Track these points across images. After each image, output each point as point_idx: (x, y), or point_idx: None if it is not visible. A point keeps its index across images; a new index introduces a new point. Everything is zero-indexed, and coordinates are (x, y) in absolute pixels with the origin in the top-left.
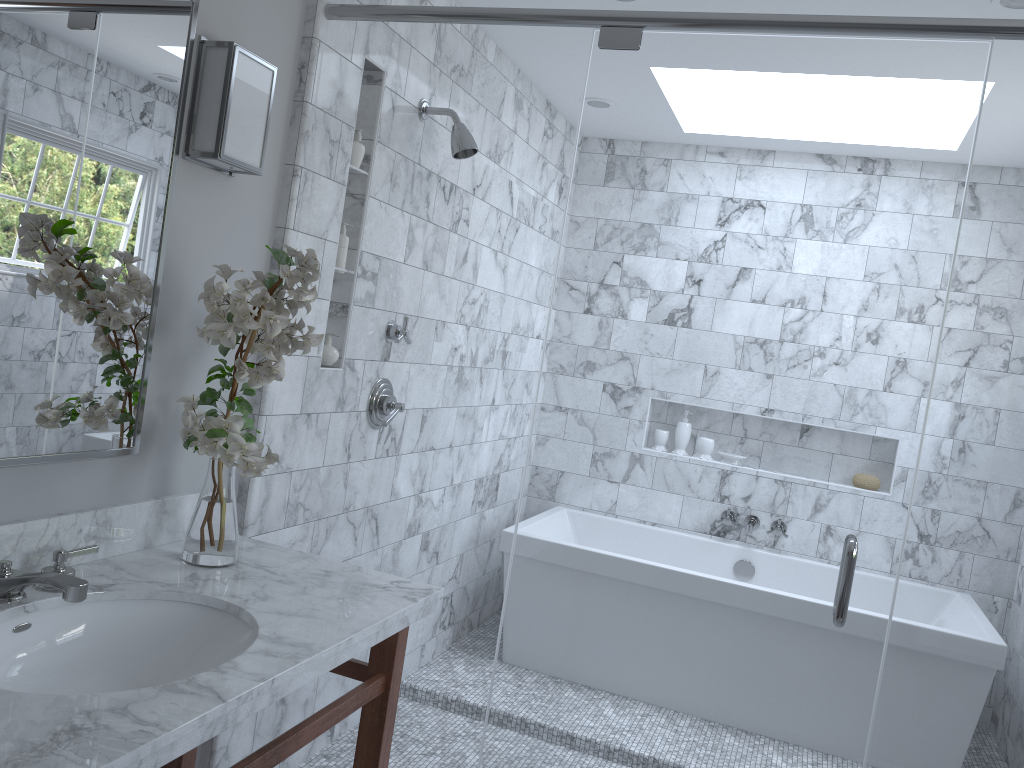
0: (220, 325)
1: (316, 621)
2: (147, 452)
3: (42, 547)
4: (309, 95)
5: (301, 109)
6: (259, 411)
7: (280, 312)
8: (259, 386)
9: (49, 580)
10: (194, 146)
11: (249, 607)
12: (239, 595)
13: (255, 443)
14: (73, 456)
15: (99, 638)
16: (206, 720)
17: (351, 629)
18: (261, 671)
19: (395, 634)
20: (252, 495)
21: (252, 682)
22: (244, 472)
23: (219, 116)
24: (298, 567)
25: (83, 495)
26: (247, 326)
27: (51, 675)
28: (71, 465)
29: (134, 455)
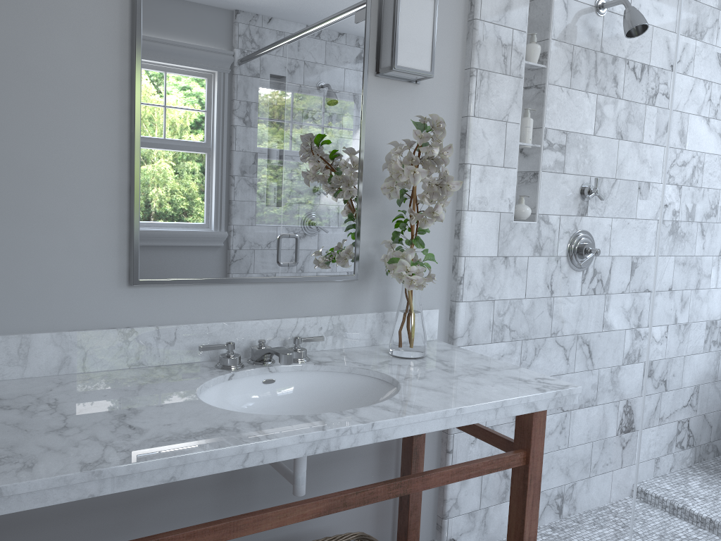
0: (387, 183)
1: (444, 395)
2: (369, 280)
3: (294, 336)
4: (477, 13)
5: (472, 25)
6: (458, 253)
7: (426, 168)
8: (427, 227)
9: (273, 350)
10: (381, 66)
11: (404, 382)
12: (405, 375)
13: (419, 267)
14: (309, 278)
15: (318, 395)
16: (305, 439)
17: (466, 402)
18: (368, 417)
19: (530, 418)
20: (458, 315)
21: (355, 422)
22: (408, 287)
23: (391, 40)
24: (468, 363)
25: (323, 306)
26: (400, 180)
27: (284, 413)
28: (312, 285)
29: (359, 281)
